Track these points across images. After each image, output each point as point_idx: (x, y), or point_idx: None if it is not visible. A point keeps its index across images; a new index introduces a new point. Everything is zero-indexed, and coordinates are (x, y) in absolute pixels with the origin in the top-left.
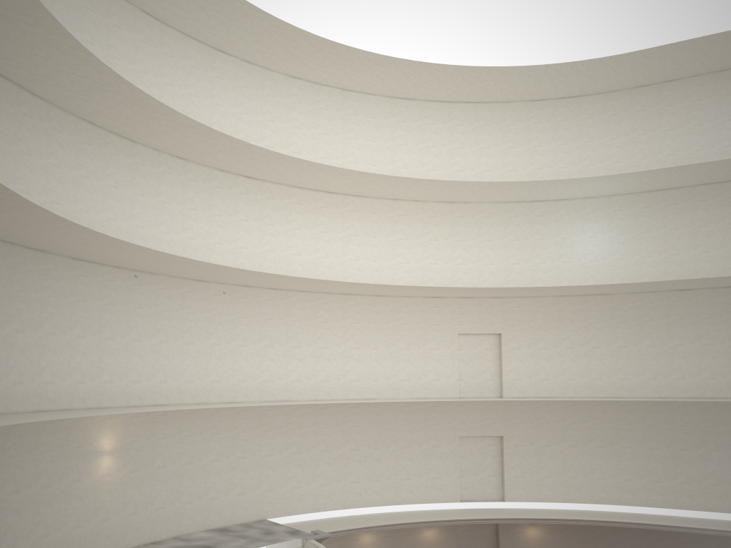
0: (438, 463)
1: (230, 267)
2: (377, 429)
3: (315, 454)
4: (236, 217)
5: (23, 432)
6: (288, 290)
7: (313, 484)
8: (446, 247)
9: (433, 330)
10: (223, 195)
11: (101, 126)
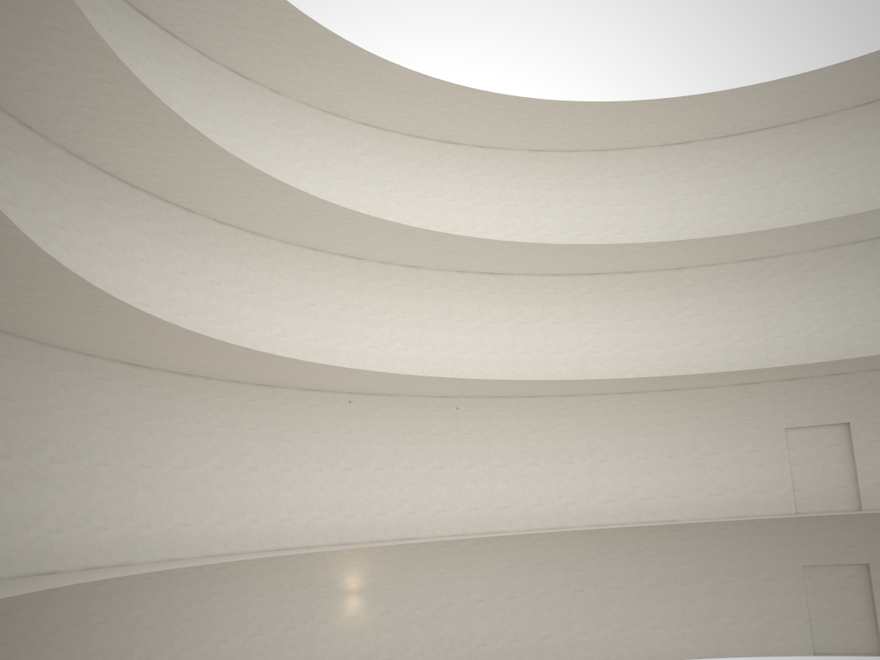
0: (775, 602)
1: (463, 378)
2: (684, 558)
3: (603, 592)
4: (481, 321)
5: (262, 572)
6: (550, 396)
7: (604, 630)
8: (755, 318)
9: (749, 427)
10: (463, 299)
11: (324, 250)
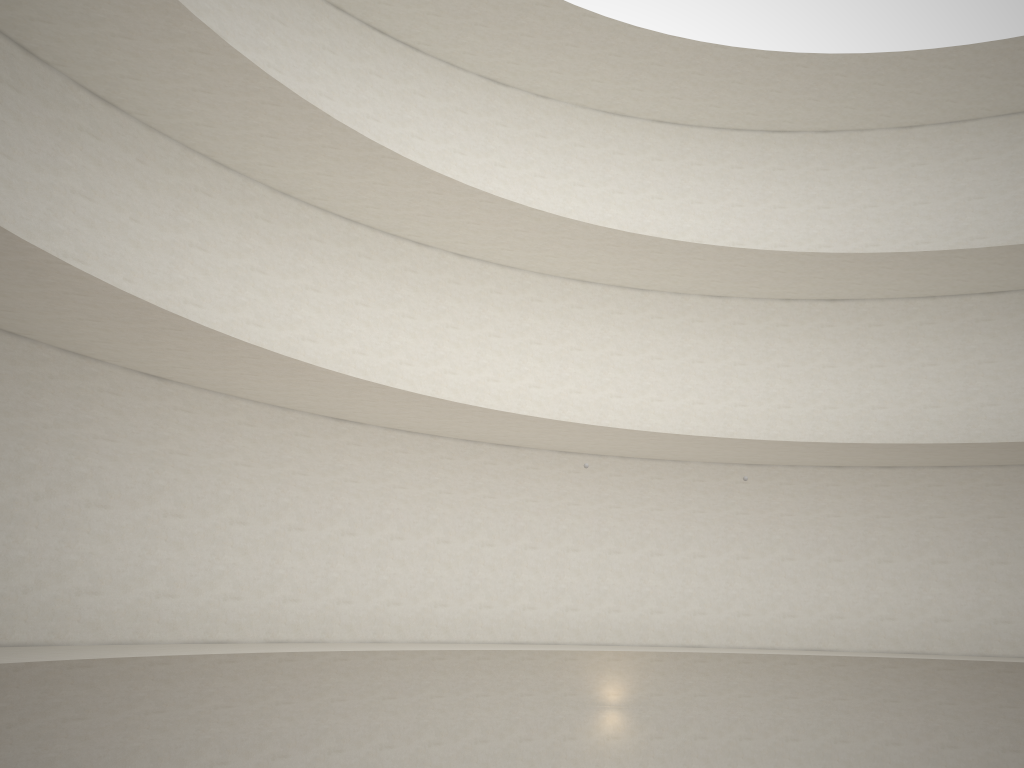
0: None
1: (758, 440)
2: None
3: (988, 754)
4: (814, 364)
5: (492, 667)
6: (916, 468)
7: None
8: None
9: None
10: (789, 336)
11: (595, 282)
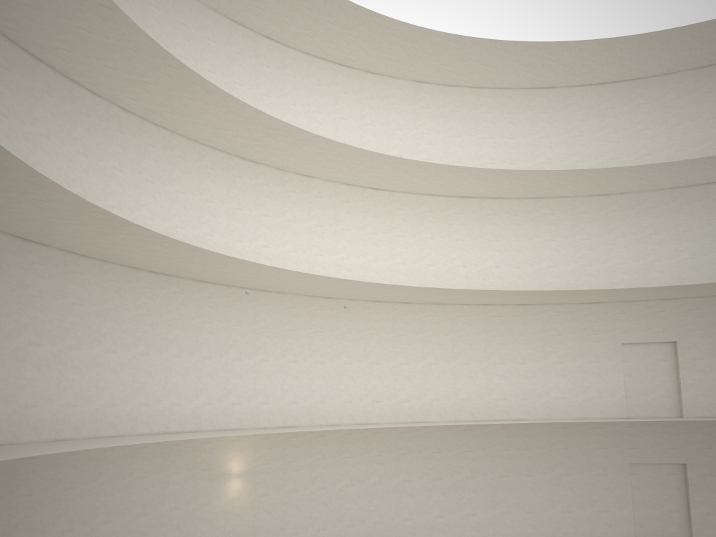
0: (605, 494)
1: (351, 280)
2: (529, 453)
3: (458, 481)
4: (364, 231)
5: (149, 454)
6: (422, 304)
7: (458, 514)
8: (602, 246)
9: (591, 341)
10: (349, 210)
11: (224, 150)
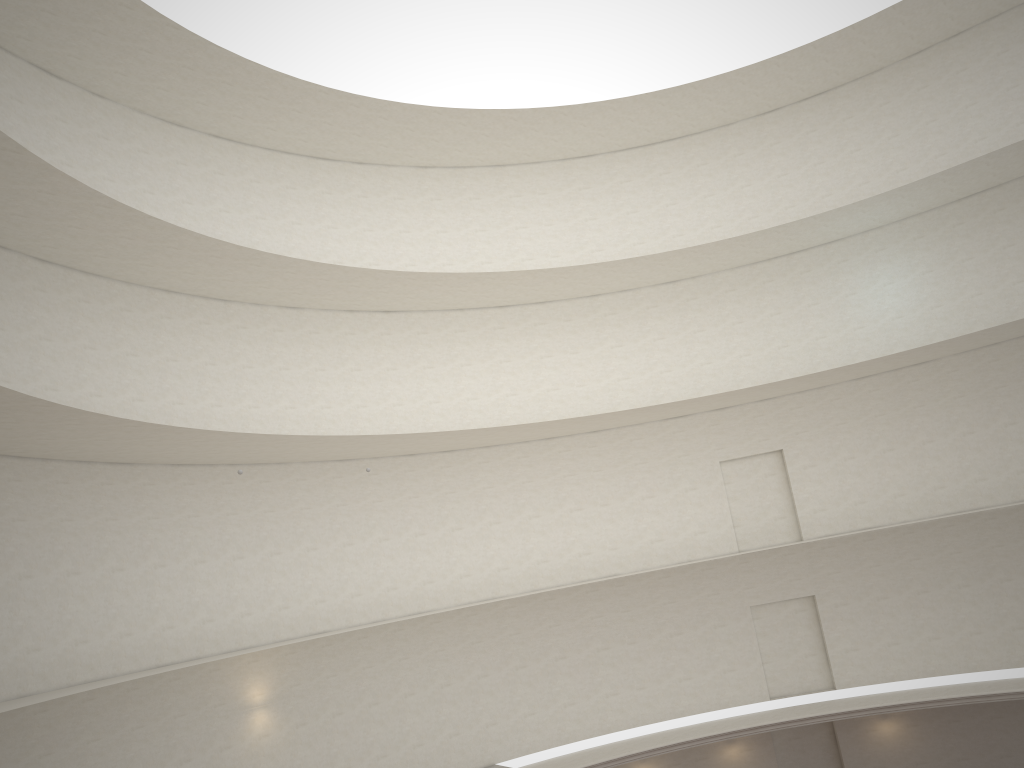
0: (727, 649)
1: (371, 435)
2: (630, 615)
3: (547, 665)
4: (380, 368)
5: (142, 696)
6: (468, 449)
7: (553, 707)
8: (679, 345)
9: (683, 464)
10: (357, 343)
11: (181, 292)
